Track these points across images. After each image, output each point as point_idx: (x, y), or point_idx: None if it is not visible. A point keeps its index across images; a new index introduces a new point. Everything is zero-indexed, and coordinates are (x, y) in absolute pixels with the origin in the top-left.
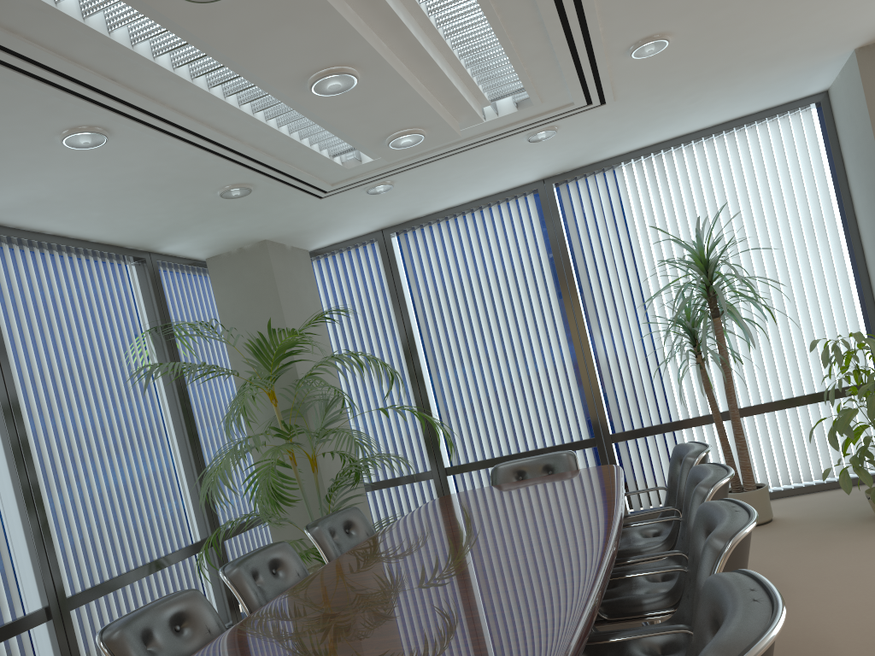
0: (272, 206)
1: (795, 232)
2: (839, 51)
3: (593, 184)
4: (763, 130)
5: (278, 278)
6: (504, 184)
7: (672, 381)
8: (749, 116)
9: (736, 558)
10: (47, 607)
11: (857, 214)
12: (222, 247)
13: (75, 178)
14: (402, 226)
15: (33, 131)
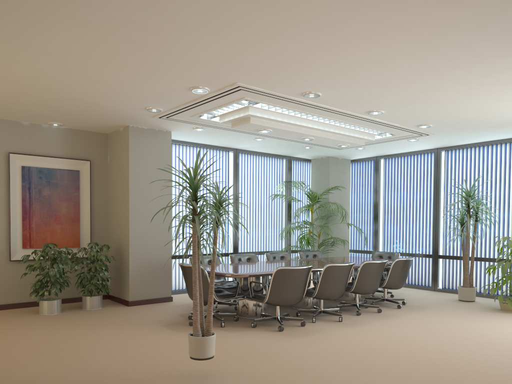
0: (323, 150)
1: None
2: None
3: (457, 153)
4: None
5: (331, 170)
6: (419, 149)
7: (469, 240)
8: None
9: (330, 269)
10: (232, 252)
11: None
12: (314, 157)
13: (260, 144)
14: (383, 156)
15: (247, 138)
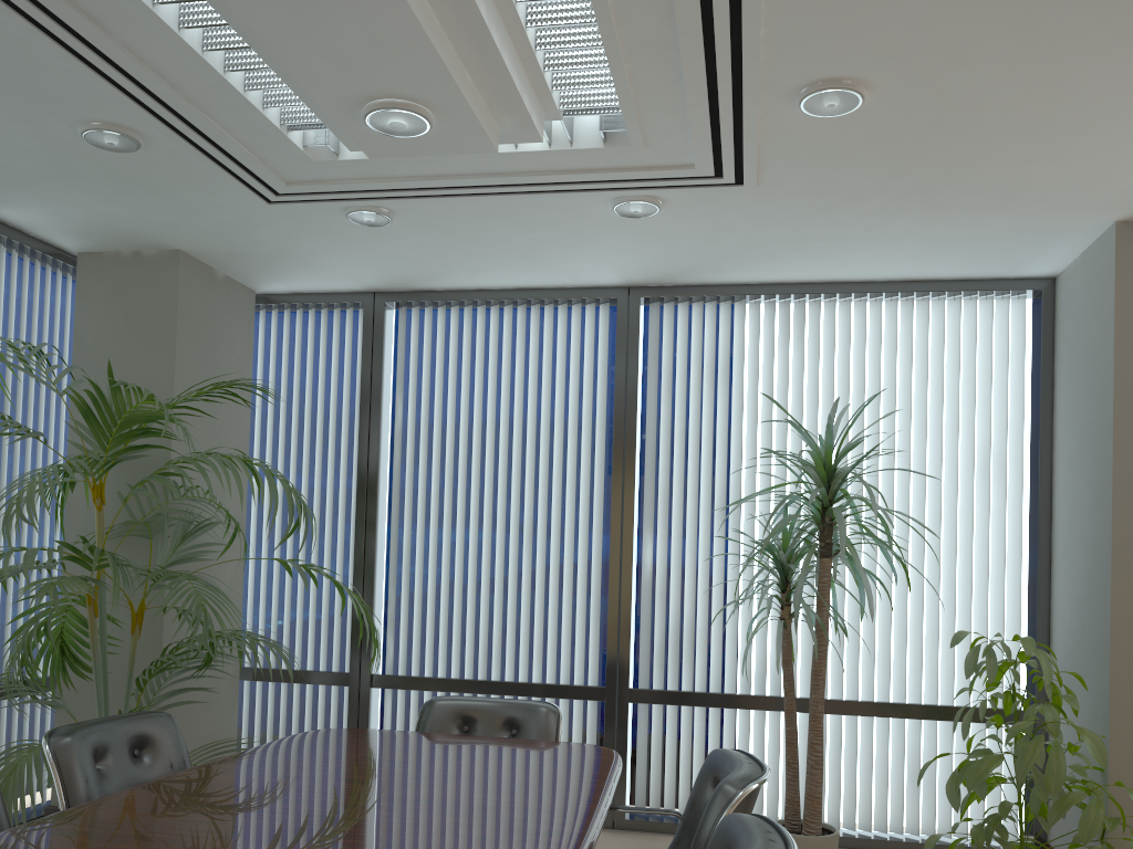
0: (184, 190)
1: (964, 465)
2: (1095, 217)
3: (699, 315)
4: (954, 308)
5: (185, 314)
6: (570, 277)
7: (738, 632)
8: (940, 282)
9: None
10: None
11: (1056, 463)
12: (105, 240)
13: None
14: (405, 296)
15: None
